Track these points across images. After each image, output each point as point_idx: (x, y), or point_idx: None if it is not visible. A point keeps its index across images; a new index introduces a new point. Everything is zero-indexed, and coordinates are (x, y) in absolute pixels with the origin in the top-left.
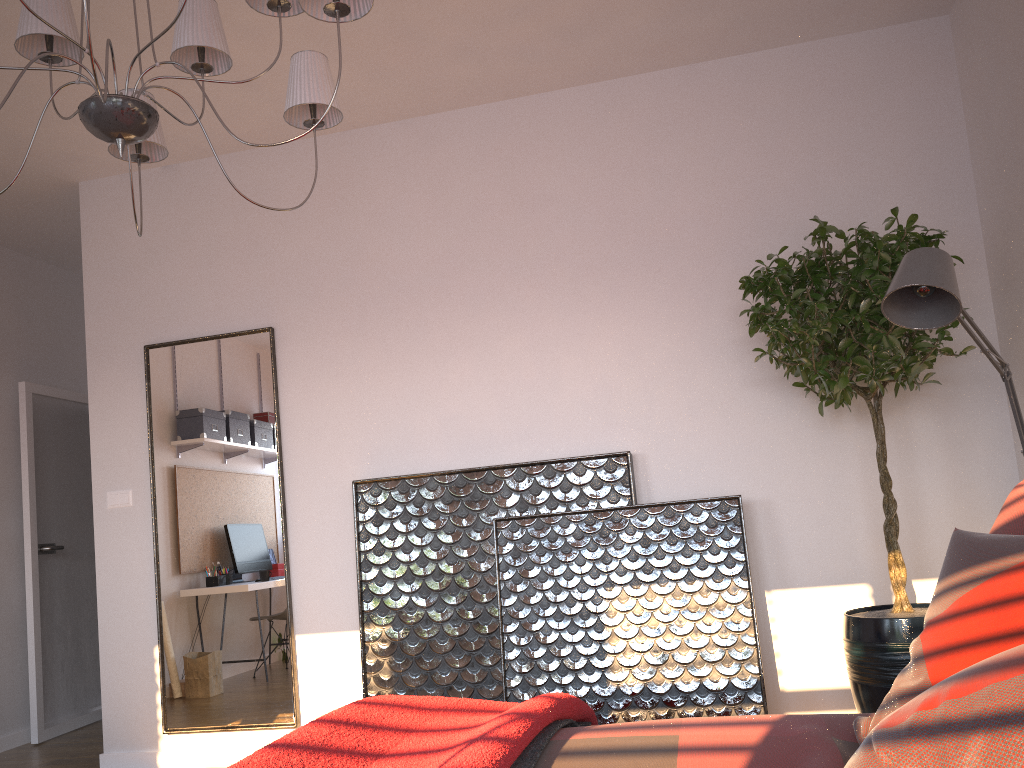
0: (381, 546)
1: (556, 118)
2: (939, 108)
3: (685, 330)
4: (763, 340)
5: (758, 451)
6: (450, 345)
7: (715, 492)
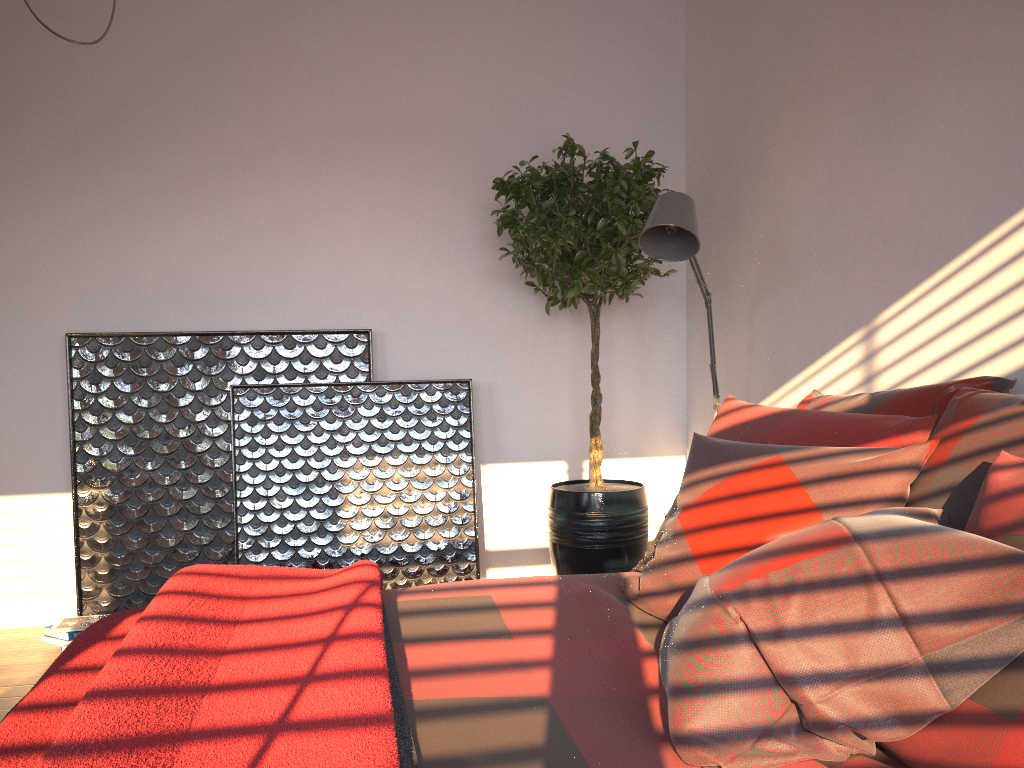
0: (99, 406)
1: None
2: (667, 49)
3: (431, 218)
4: (500, 237)
5: (486, 340)
6: (185, 197)
7: (445, 374)
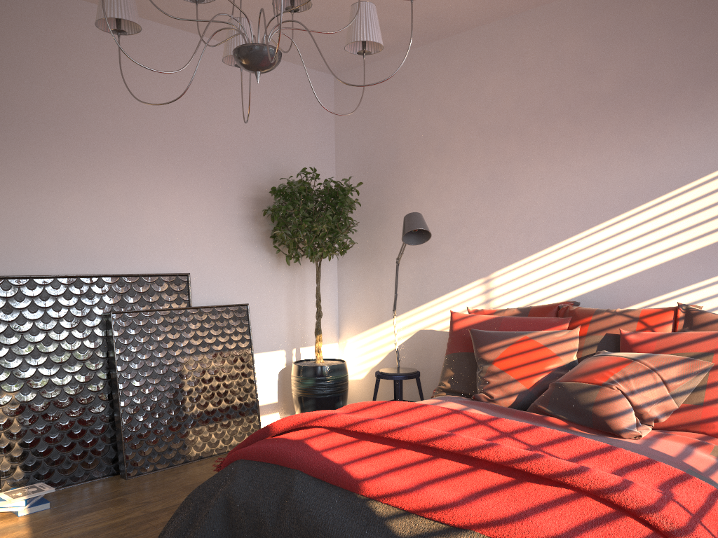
0: (11, 330)
1: (152, 41)
2: (327, 120)
3: (216, 204)
4: (252, 218)
5: (245, 279)
6: (66, 180)
7: (224, 300)
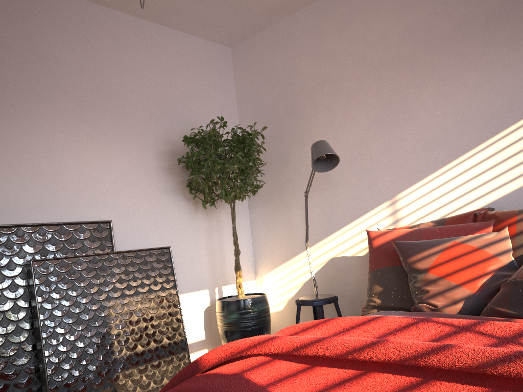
0: None
1: (63, 10)
2: (228, 85)
3: (133, 157)
4: (168, 169)
5: (166, 225)
6: None
7: (147, 246)
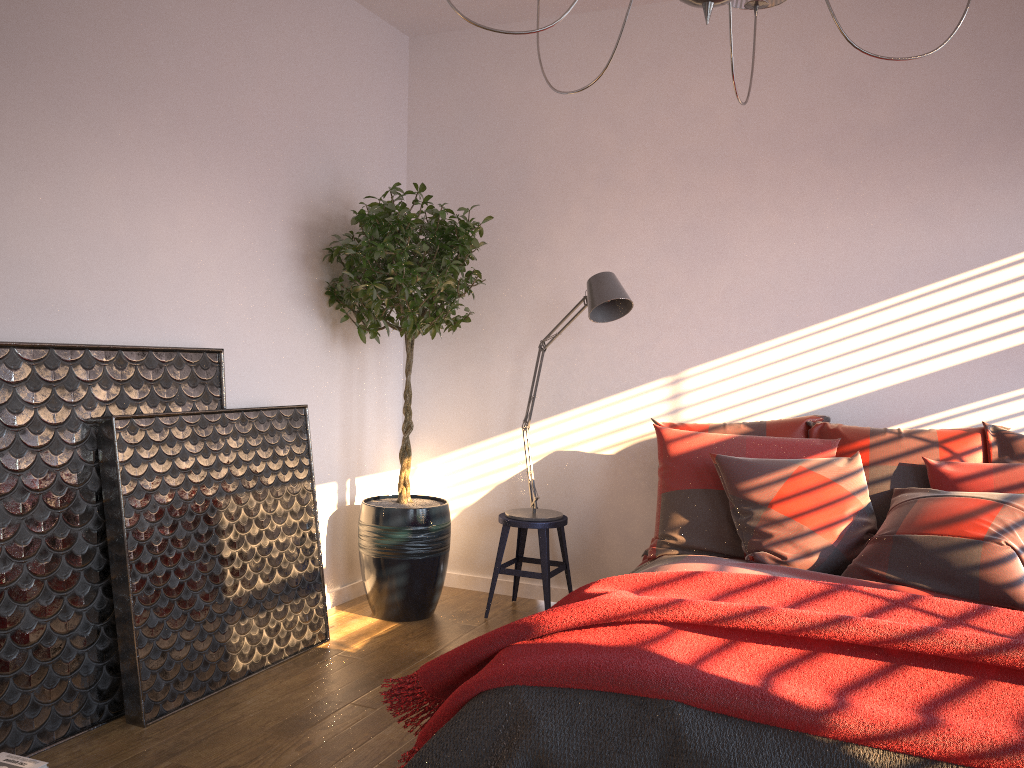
0: None
1: None
2: (399, 109)
3: (254, 229)
4: (301, 259)
5: (290, 363)
6: (25, 155)
7: (261, 398)
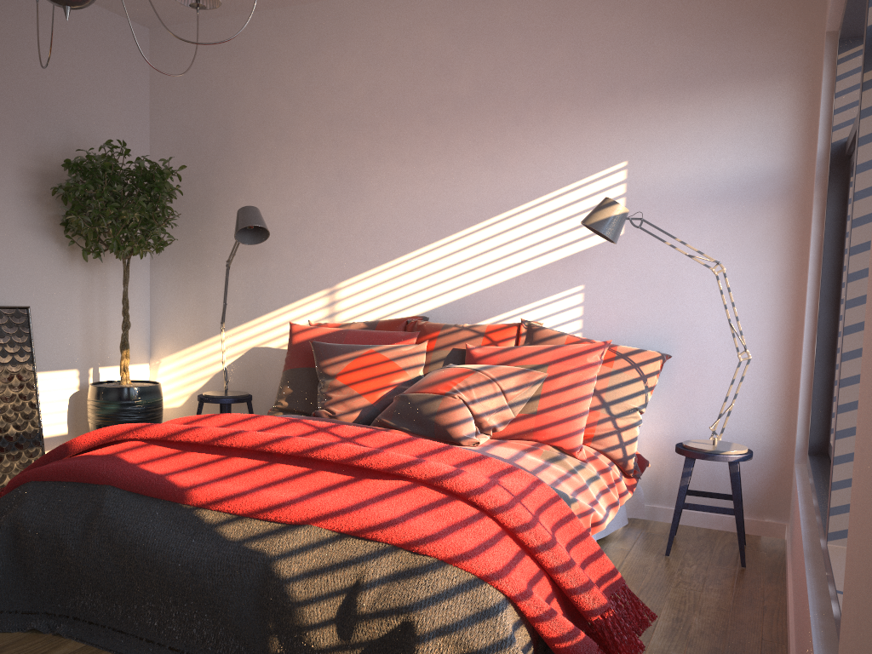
0: None
1: None
2: (140, 84)
3: None
4: (35, 197)
5: (25, 276)
6: None
7: None
